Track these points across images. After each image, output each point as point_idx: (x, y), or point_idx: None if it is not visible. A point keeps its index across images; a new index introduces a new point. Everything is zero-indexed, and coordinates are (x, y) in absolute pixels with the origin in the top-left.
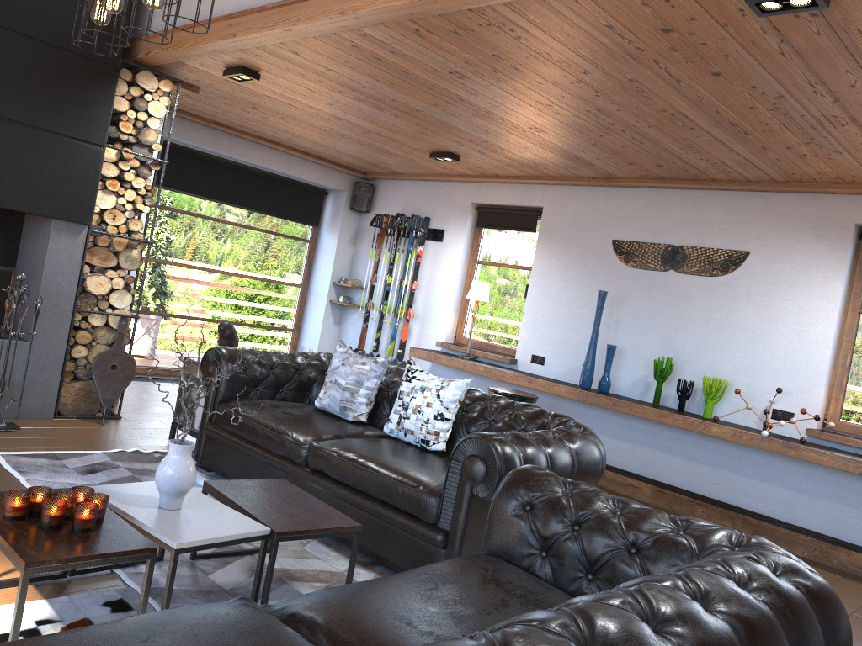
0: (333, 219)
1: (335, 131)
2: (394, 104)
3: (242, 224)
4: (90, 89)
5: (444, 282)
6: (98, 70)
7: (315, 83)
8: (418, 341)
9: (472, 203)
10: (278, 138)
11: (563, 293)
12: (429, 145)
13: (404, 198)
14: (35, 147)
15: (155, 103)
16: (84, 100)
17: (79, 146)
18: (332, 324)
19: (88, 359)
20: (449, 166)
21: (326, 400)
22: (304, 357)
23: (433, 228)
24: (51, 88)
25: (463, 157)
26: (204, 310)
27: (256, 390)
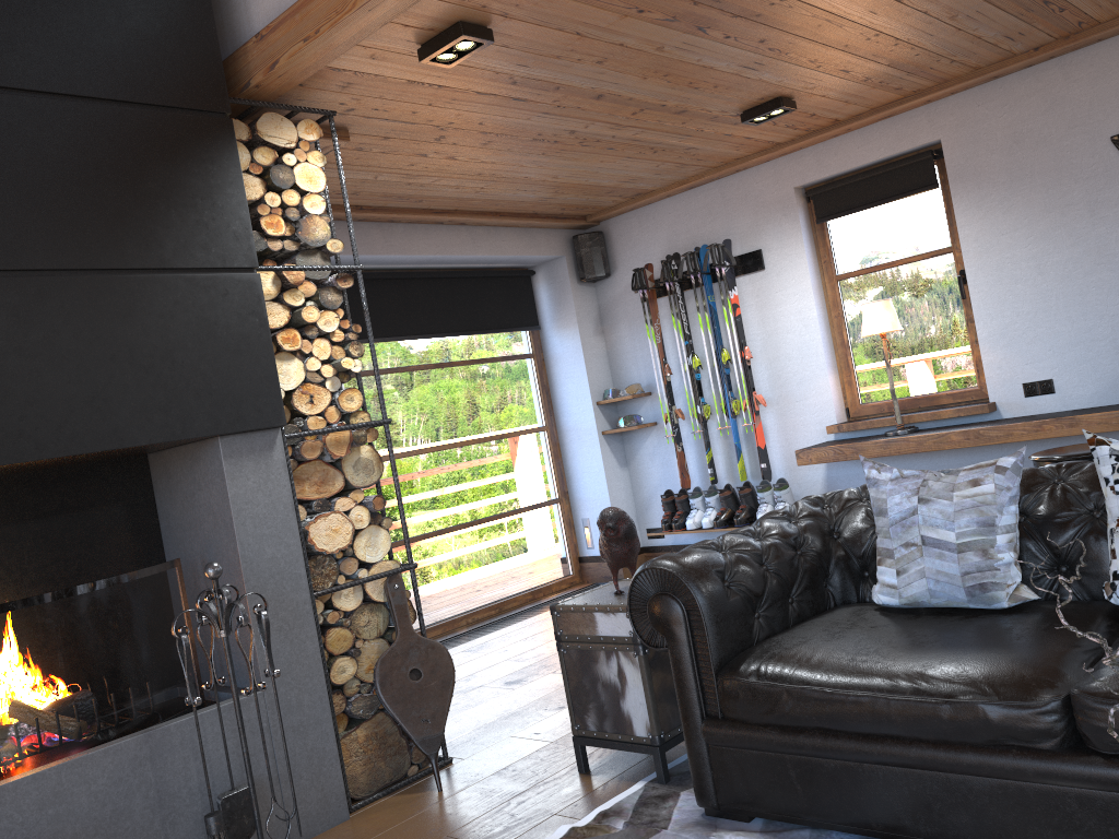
0: (559, 308)
1: (575, 136)
2: (742, 1)
3: (434, 363)
4: (196, 167)
5: (796, 329)
6: (197, 125)
7: (597, 8)
8: (785, 440)
9: (795, 188)
10: (457, 199)
11: (1043, 261)
12: (747, 96)
13: (664, 229)
14: (141, 309)
15: (303, 168)
16: (193, 191)
17: (216, 282)
18: (618, 467)
19: (359, 677)
20: (754, 137)
21: (916, 586)
22: (787, 521)
23: (739, 254)
24: (129, 185)
25: (797, 101)
26: (430, 519)
27: (757, 619)
